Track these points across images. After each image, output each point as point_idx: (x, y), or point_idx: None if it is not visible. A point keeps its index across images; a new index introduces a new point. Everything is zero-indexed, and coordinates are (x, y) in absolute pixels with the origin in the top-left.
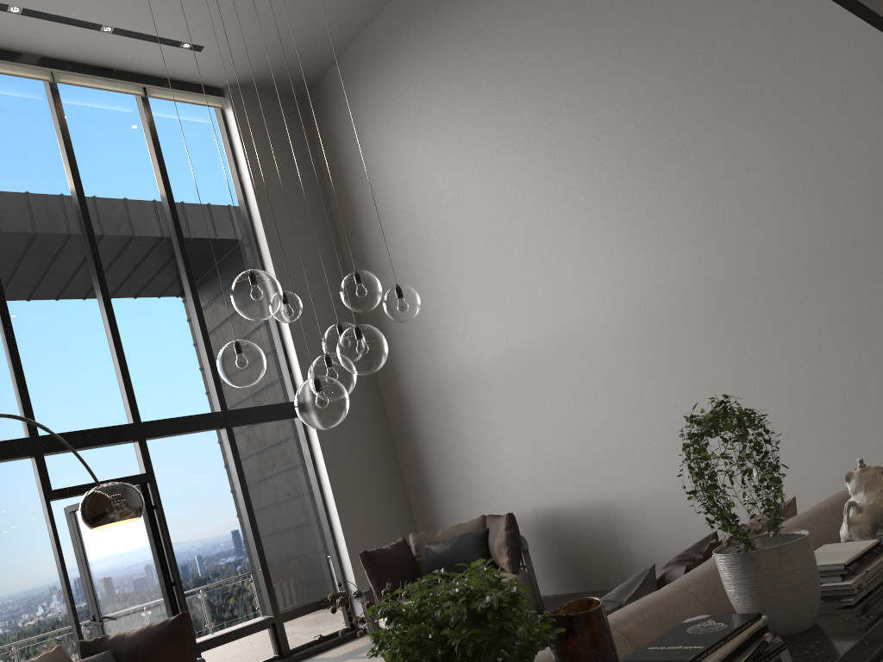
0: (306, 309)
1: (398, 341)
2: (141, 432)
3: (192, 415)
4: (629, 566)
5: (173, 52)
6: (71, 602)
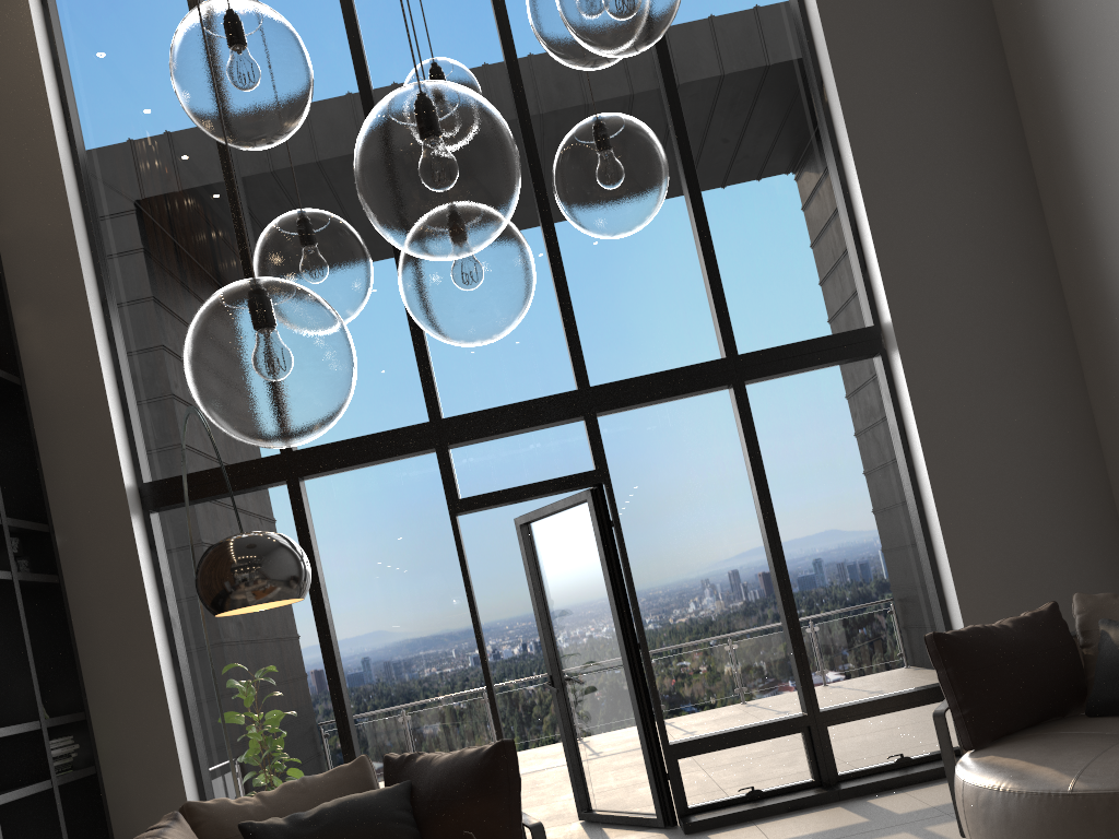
0: (898, 140)
1: (1097, 171)
2: (590, 403)
3: (674, 370)
4: None
5: None
6: (482, 665)
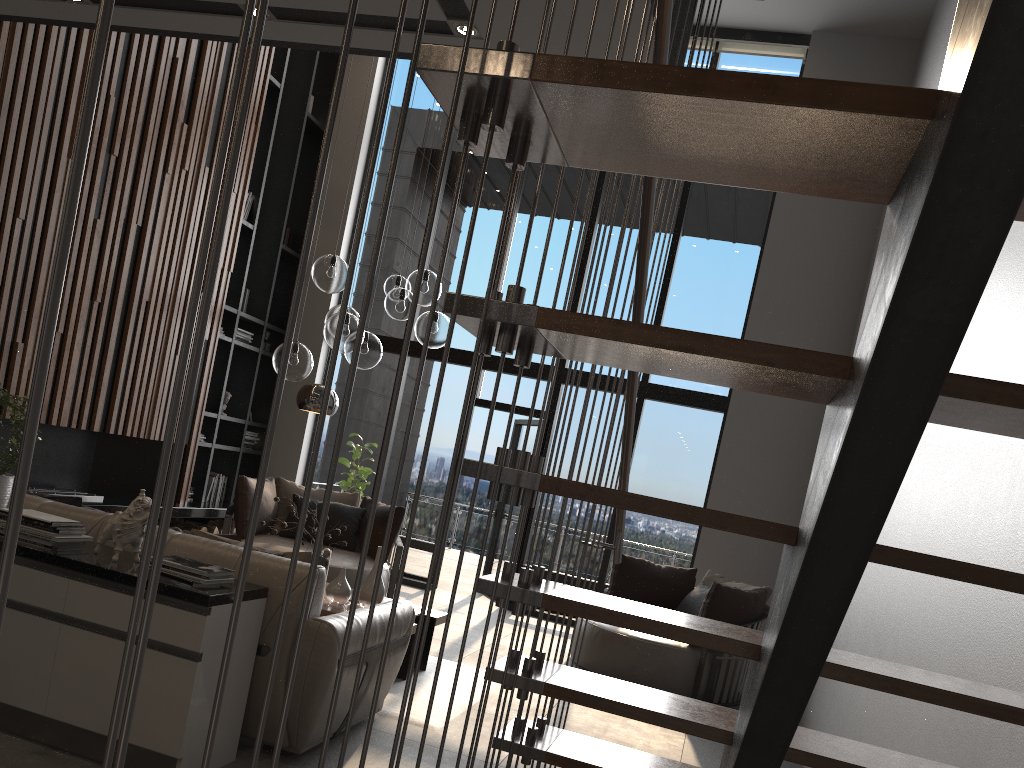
0: (782, 301)
1: None
2: (560, 376)
3: (611, 376)
4: (803, 719)
5: (735, 3)
6: (452, 485)
